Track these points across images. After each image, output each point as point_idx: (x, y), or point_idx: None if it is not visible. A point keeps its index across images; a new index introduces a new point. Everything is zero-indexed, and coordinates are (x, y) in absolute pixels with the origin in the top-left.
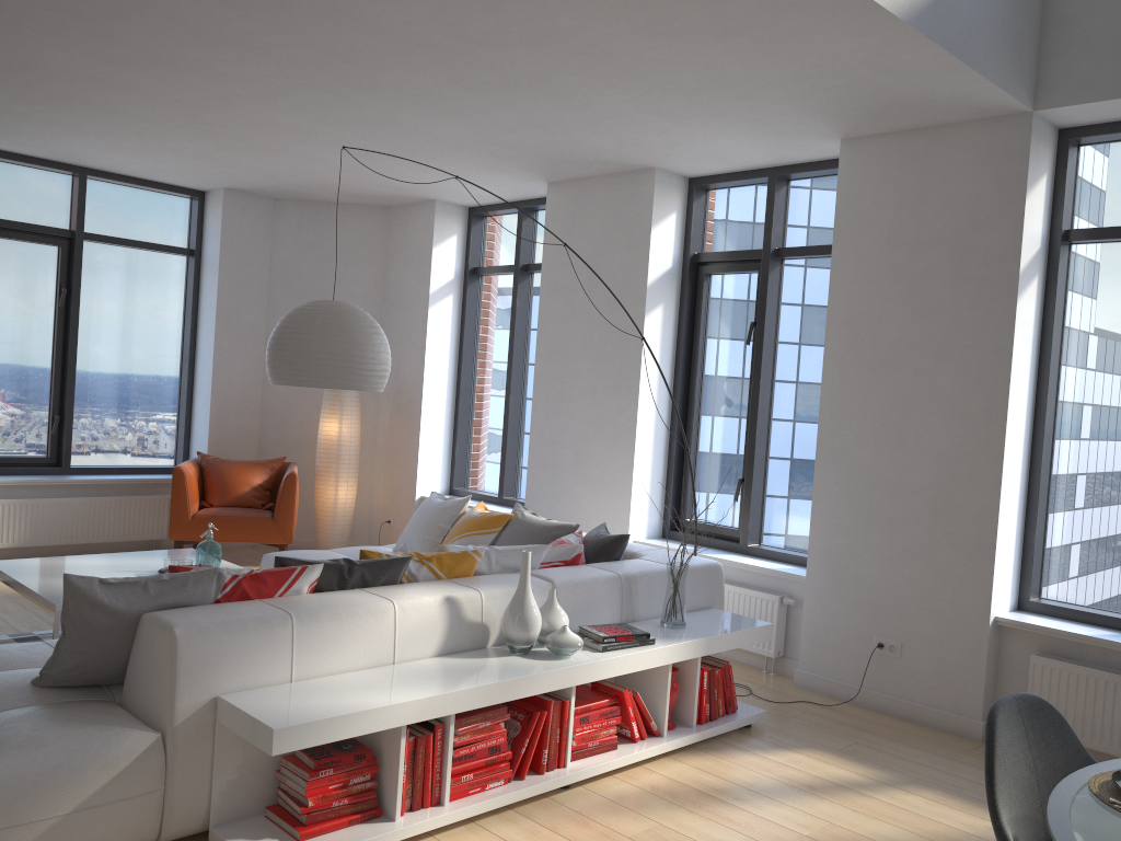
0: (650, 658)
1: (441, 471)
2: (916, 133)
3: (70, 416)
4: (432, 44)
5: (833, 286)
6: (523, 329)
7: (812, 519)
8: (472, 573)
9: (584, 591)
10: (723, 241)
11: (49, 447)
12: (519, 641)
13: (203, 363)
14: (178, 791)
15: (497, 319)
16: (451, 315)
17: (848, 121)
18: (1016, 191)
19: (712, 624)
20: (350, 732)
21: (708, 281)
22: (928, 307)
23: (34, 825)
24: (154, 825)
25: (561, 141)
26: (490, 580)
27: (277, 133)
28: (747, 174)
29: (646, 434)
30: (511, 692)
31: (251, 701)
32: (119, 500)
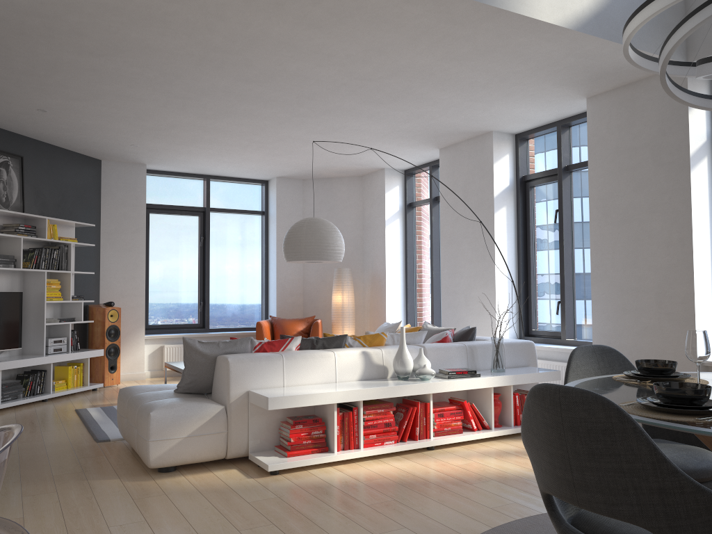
0: (476, 383)
1: (400, 318)
2: (625, 87)
3: (208, 302)
4: (346, 84)
5: (590, 180)
6: (438, 233)
7: (593, 316)
8: (382, 345)
9: (443, 352)
10: (538, 167)
11: (199, 318)
12: (401, 372)
13: (271, 270)
14: (233, 433)
15: (424, 229)
16: (399, 231)
17: (583, 87)
18: (682, 110)
19: (521, 371)
20: (306, 403)
21: (532, 191)
22: (642, 183)
23: (171, 440)
24: (223, 448)
25: (433, 124)
26: (389, 346)
27: (291, 142)
28: (545, 127)
29: (502, 281)
30: (392, 393)
31: (262, 391)
32: None
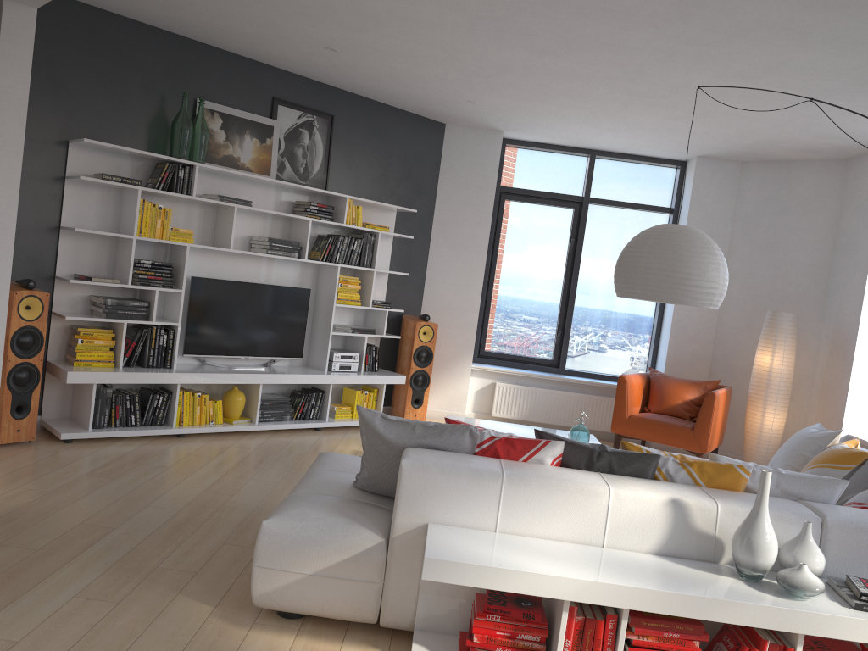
0: None
1: None
2: None
3: (568, 332)
4: None
5: None
6: None
7: None
8: (738, 488)
9: None
10: None
11: (553, 353)
12: (743, 564)
13: None
14: (392, 589)
15: None
16: None
17: None
18: None
19: None
20: (499, 585)
21: None
22: None
23: (287, 573)
24: (372, 609)
25: None
26: (744, 498)
27: (697, 95)
28: None
29: None
30: (697, 610)
31: (443, 534)
32: (592, 398)
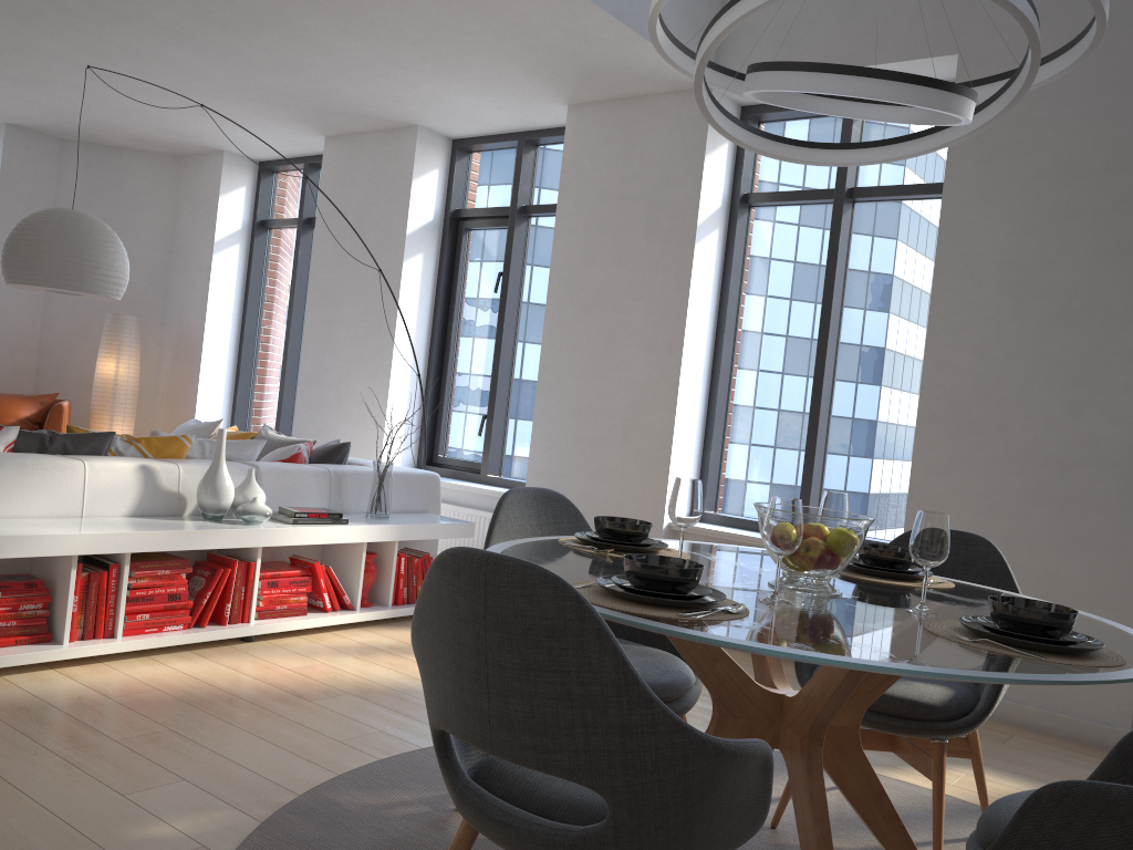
0: (341, 534)
1: (221, 416)
2: (626, 101)
3: None
4: None
5: (557, 235)
6: (305, 279)
7: (532, 443)
8: (182, 457)
9: (290, 479)
10: (481, 199)
11: None
12: (210, 507)
13: None
14: None
15: (282, 270)
16: (237, 265)
17: (566, 85)
18: (698, 154)
19: (415, 519)
20: (14, 552)
21: (467, 236)
22: (629, 253)
23: None
24: None
25: (321, 90)
26: (195, 460)
27: (44, 60)
28: (501, 137)
29: (402, 373)
30: (189, 542)
31: None
32: None
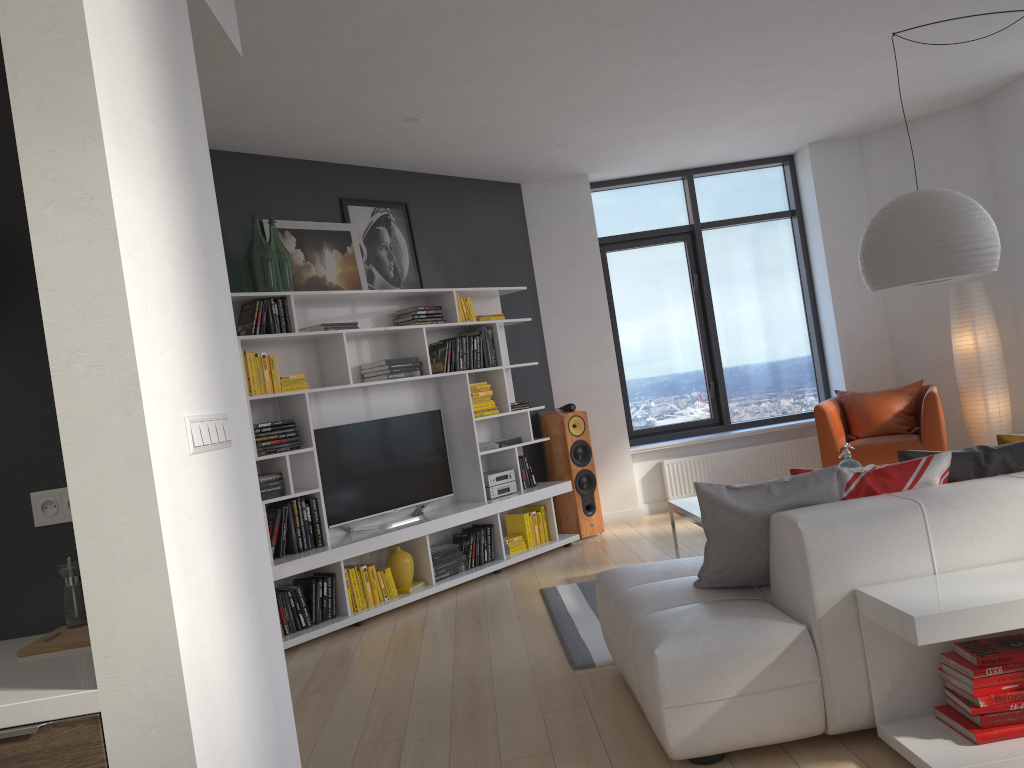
0: None
1: None
2: None
3: (721, 380)
4: None
5: None
6: None
7: None
8: None
9: None
10: None
11: (711, 409)
12: None
13: (823, 309)
14: (835, 683)
15: None
16: None
17: None
18: None
19: None
20: (1010, 623)
21: None
22: None
23: (706, 705)
24: (818, 716)
25: None
26: None
27: (835, 62)
28: None
29: None
30: None
31: (889, 592)
32: (776, 446)
